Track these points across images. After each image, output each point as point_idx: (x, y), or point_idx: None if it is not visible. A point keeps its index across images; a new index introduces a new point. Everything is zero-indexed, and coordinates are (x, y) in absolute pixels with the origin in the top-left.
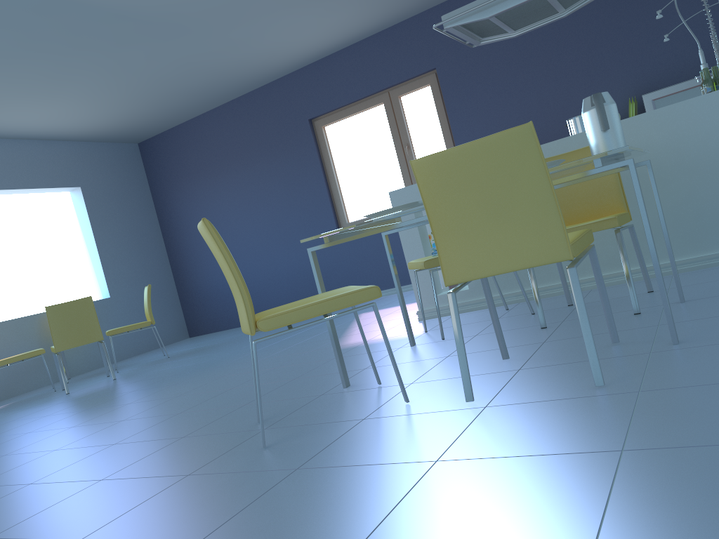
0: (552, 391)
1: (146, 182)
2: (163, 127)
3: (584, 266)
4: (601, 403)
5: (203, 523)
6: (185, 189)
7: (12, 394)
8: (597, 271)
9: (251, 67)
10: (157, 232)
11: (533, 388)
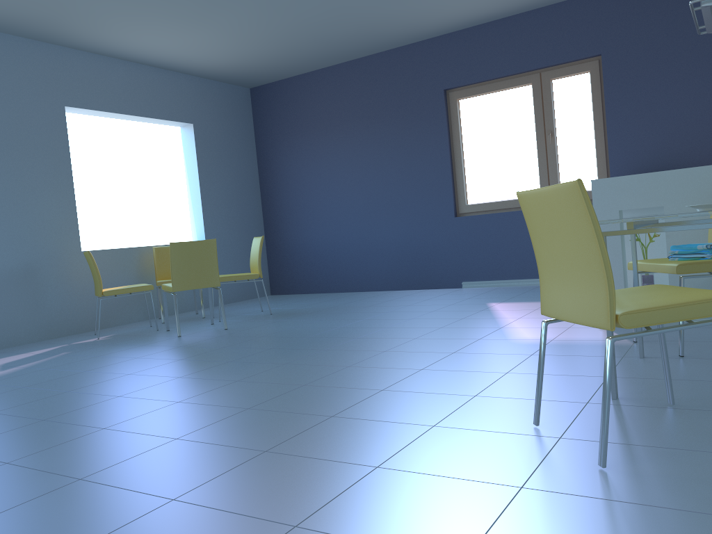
0: None
1: (252, 130)
2: (282, 75)
3: None
4: None
5: None
6: (292, 142)
7: (106, 325)
8: None
9: (400, 25)
10: (255, 183)
11: None
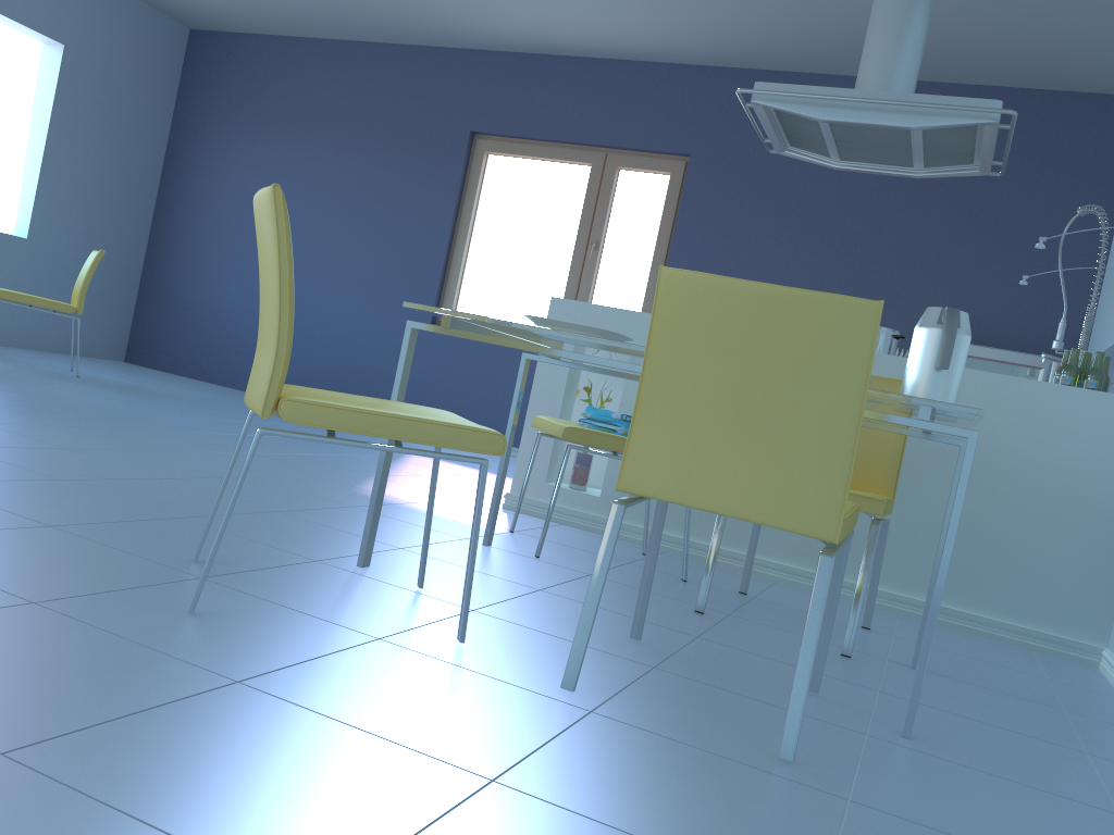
0: (705, 732)
1: (173, 94)
2: (243, 25)
3: (782, 544)
4: (785, 795)
5: (26, 717)
6: (230, 135)
7: None
8: (838, 572)
9: (426, 9)
10: (153, 178)
11: (674, 713)
